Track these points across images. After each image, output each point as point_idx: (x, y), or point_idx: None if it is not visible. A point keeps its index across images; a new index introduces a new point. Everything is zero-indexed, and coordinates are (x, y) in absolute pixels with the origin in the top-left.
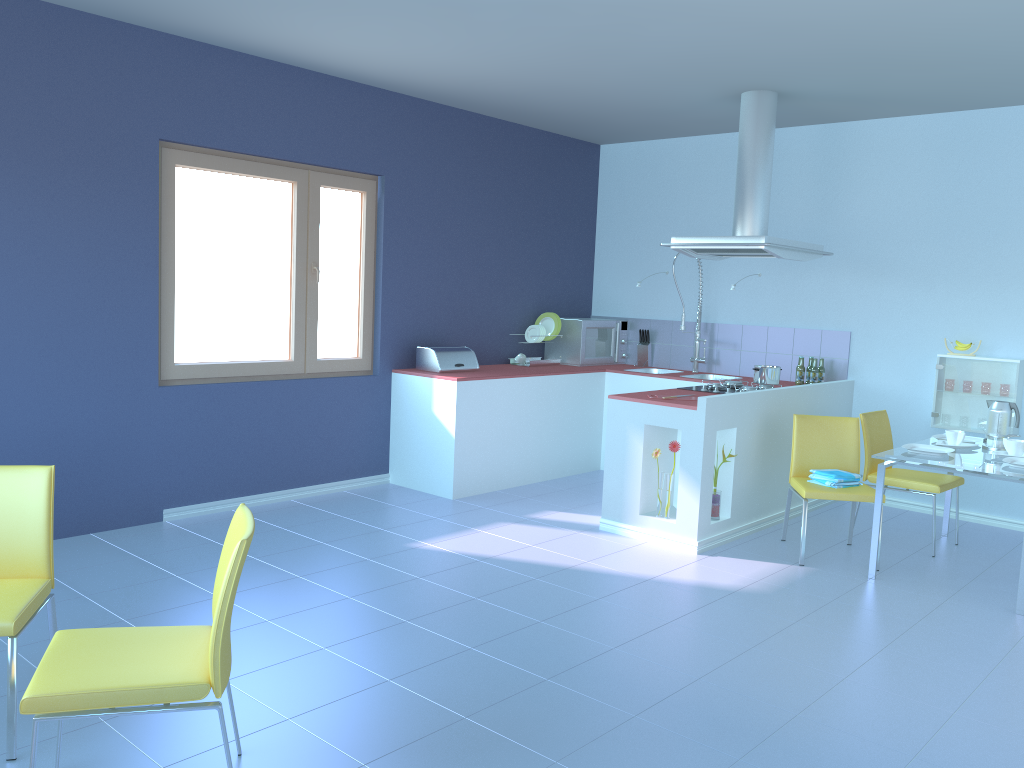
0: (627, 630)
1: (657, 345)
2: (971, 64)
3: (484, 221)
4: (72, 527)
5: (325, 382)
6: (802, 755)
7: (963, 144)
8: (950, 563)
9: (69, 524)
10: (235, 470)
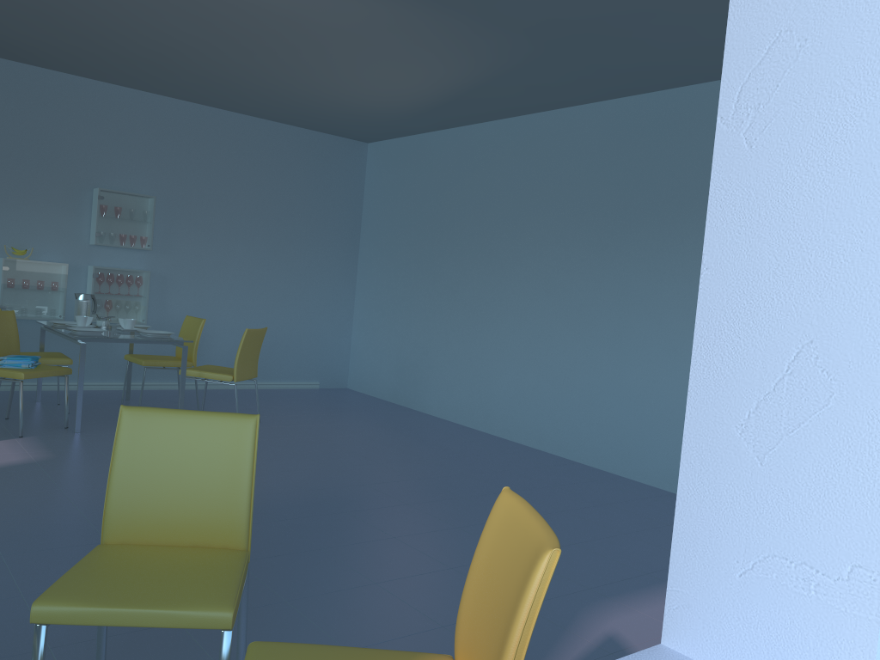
0: (55, 502)
1: None
2: (92, 42)
3: None
4: None
5: None
6: (285, 508)
7: (9, 87)
8: (86, 414)
9: None
10: None
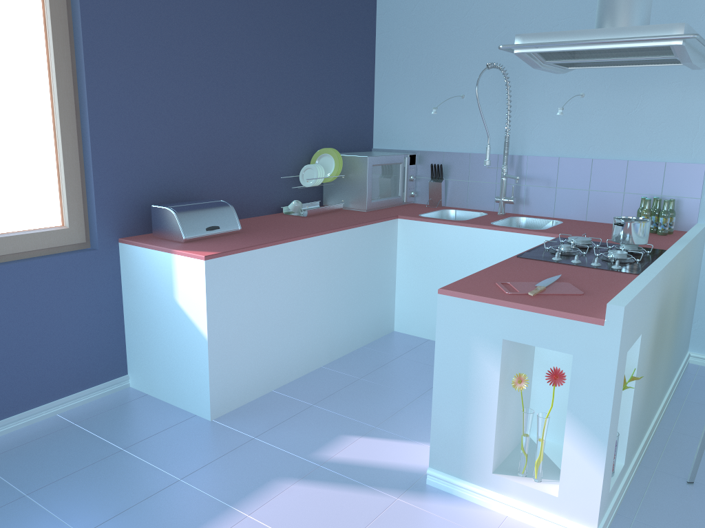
0: None
1: (451, 182)
2: None
3: (239, 31)
4: None
5: (4, 271)
6: None
7: None
8: None
9: None
10: None
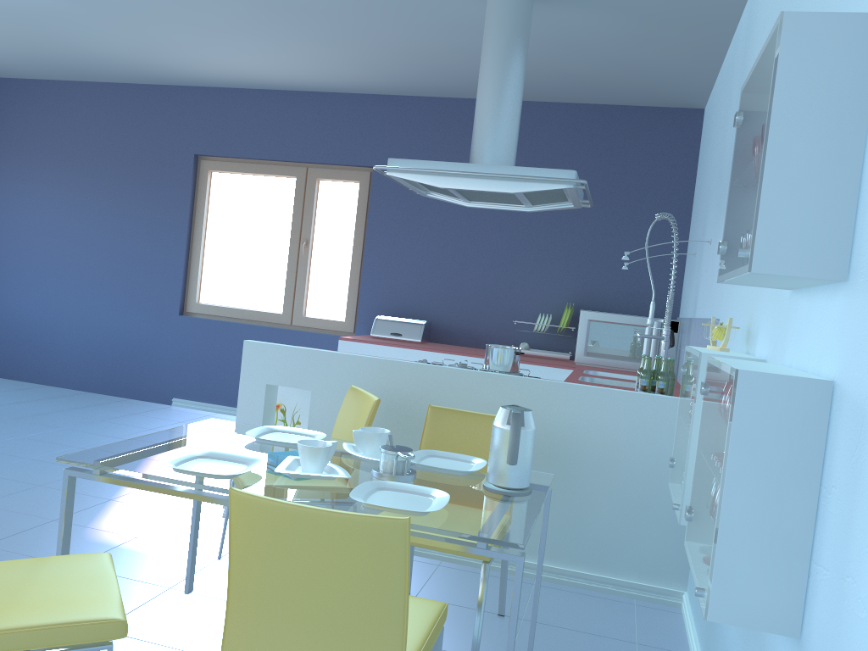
0: None
1: (681, 351)
2: None
3: None
4: (122, 391)
5: (302, 334)
6: None
7: None
8: None
9: (121, 389)
10: (224, 385)
